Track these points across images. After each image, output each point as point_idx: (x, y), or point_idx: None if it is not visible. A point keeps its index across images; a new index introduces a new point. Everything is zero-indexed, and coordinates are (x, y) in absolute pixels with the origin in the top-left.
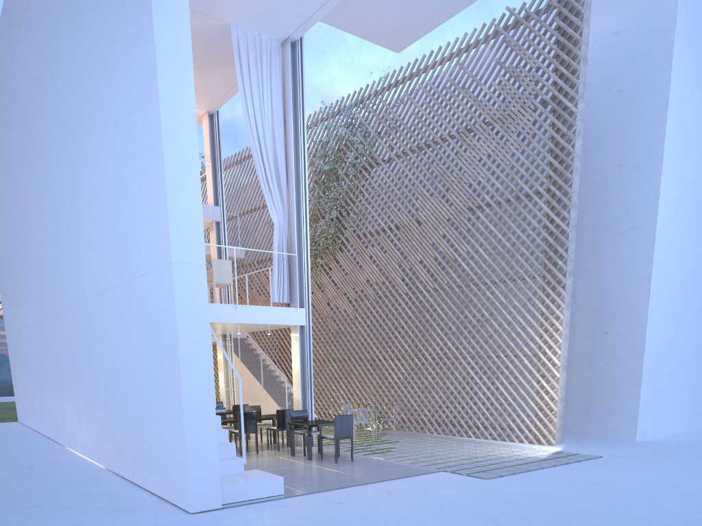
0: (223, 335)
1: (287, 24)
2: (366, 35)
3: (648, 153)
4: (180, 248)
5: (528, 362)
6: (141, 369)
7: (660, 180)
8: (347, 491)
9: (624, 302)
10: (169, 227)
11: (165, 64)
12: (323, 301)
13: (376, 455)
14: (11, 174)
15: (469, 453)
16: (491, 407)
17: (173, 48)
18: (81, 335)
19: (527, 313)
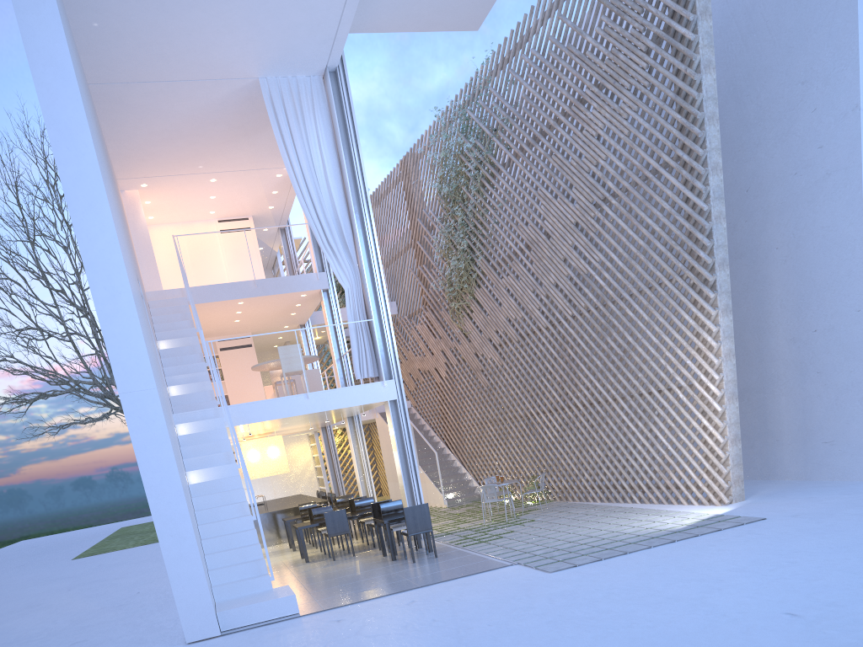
0: (351, 417)
1: (315, 55)
2: (426, 27)
3: (838, 54)
4: (125, 377)
5: (683, 396)
6: None
7: (859, 90)
8: (371, 603)
9: (832, 282)
10: (109, 359)
11: (75, 197)
12: (470, 352)
13: (474, 546)
14: None
15: (591, 531)
16: (652, 460)
17: (80, 177)
18: None
19: (674, 330)
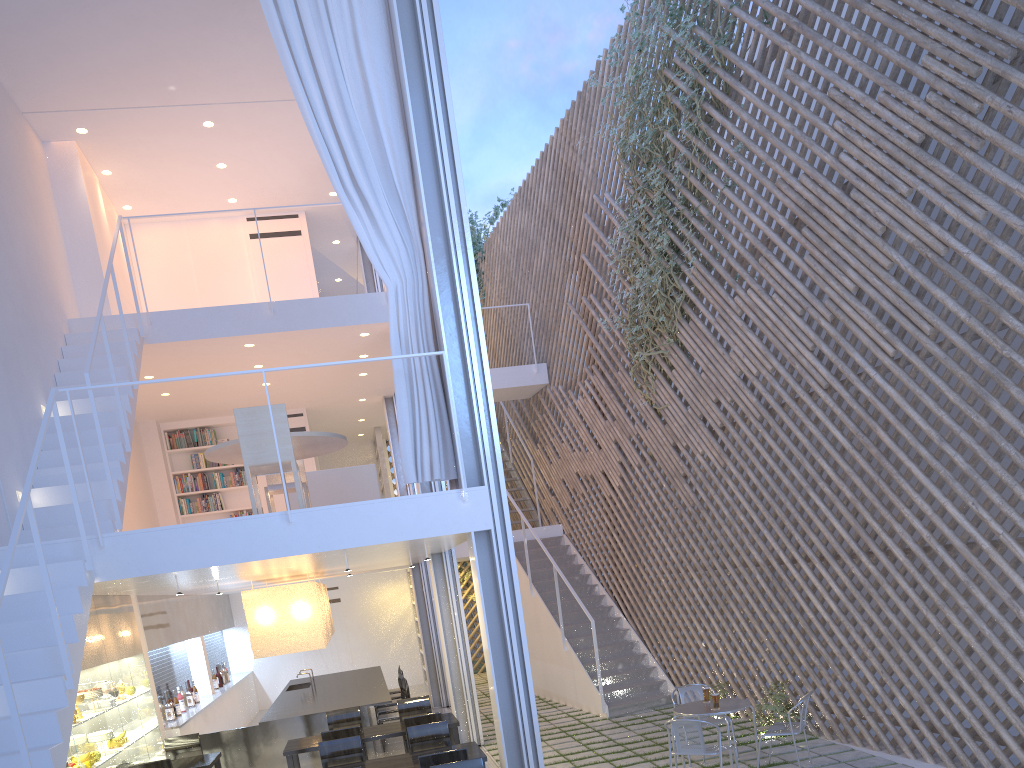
0: (439, 554)
1: None
2: None
3: None
4: None
5: None
6: None
7: None
8: None
9: None
10: None
11: None
12: (665, 443)
13: None
14: None
15: None
16: None
17: None
18: None
19: None
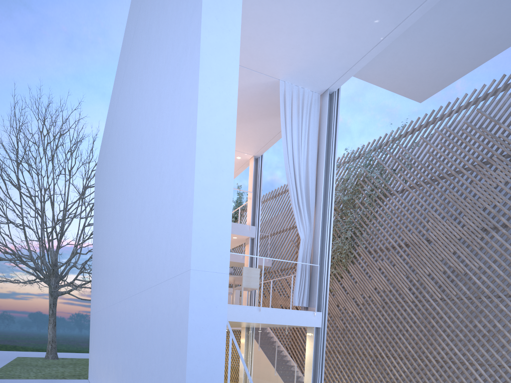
0: (247, 328)
1: (328, 77)
2: (394, 88)
3: None
4: (202, 254)
5: None
6: (155, 373)
7: None
8: None
9: None
10: (192, 231)
11: (209, 65)
12: (333, 303)
13: None
14: (104, 201)
15: None
16: None
17: (219, 49)
18: (122, 327)
19: None
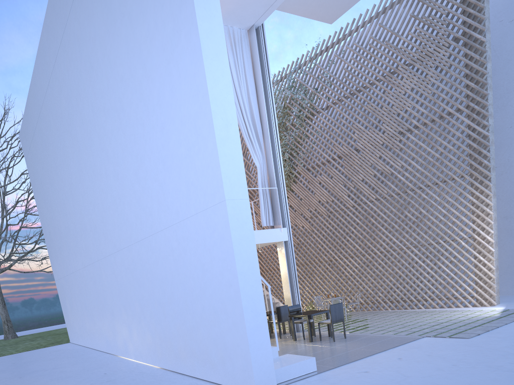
0: None
1: (253, 14)
2: (308, 14)
3: None
4: (230, 188)
5: (465, 244)
6: (195, 288)
7: None
8: (364, 362)
9: None
10: (221, 172)
11: (207, 46)
12: None
13: (359, 332)
14: (54, 164)
15: (433, 320)
16: (436, 282)
17: (211, 32)
18: (130, 271)
19: (460, 205)
